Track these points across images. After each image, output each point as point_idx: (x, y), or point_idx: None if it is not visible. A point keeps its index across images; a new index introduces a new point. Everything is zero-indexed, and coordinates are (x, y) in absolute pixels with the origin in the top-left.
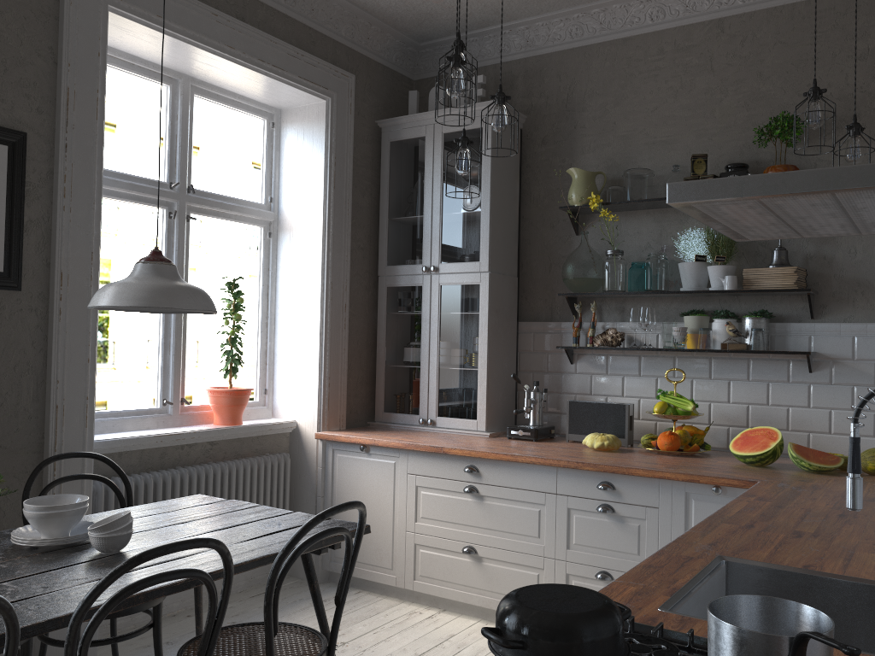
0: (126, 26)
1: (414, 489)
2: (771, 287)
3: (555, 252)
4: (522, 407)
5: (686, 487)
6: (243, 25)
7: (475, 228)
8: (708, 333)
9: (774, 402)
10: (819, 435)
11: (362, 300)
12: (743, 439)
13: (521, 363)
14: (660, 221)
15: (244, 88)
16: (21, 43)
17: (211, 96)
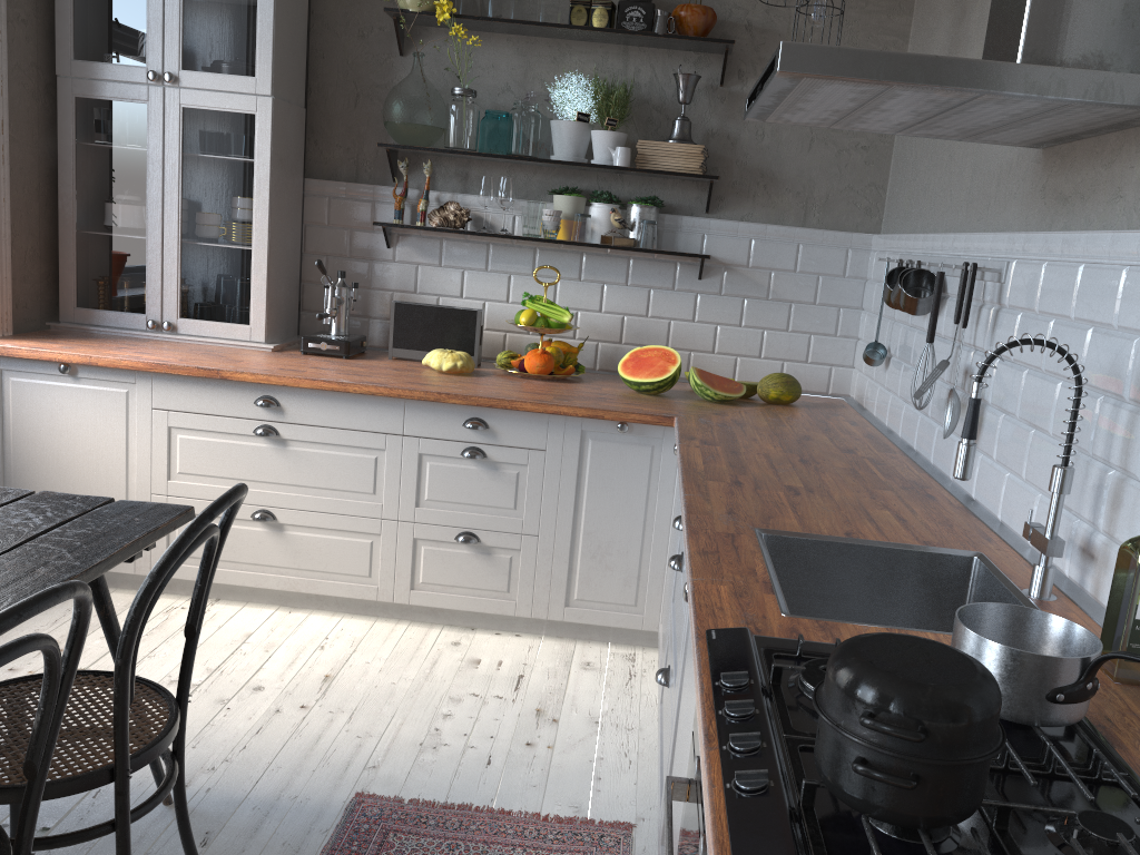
0: None
1: (165, 433)
2: (670, 169)
3: (366, 77)
4: (309, 306)
5: (583, 424)
6: None
7: (247, 20)
8: (588, 221)
9: (655, 314)
10: (701, 354)
11: (28, 115)
12: (635, 361)
13: (309, 242)
14: (525, 55)
15: None
16: None
17: None
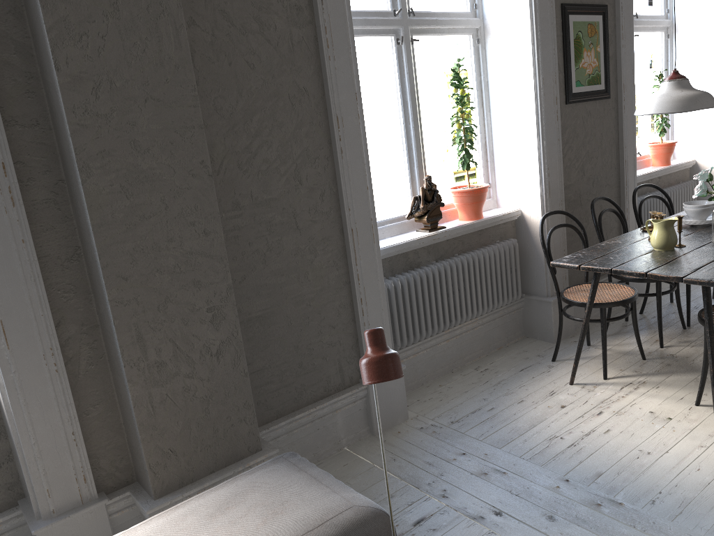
0: None
1: None
2: None
3: None
4: None
5: None
6: None
7: None
8: None
9: None
10: None
11: None
12: None
13: None
14: None
15: None
16: None
17: None
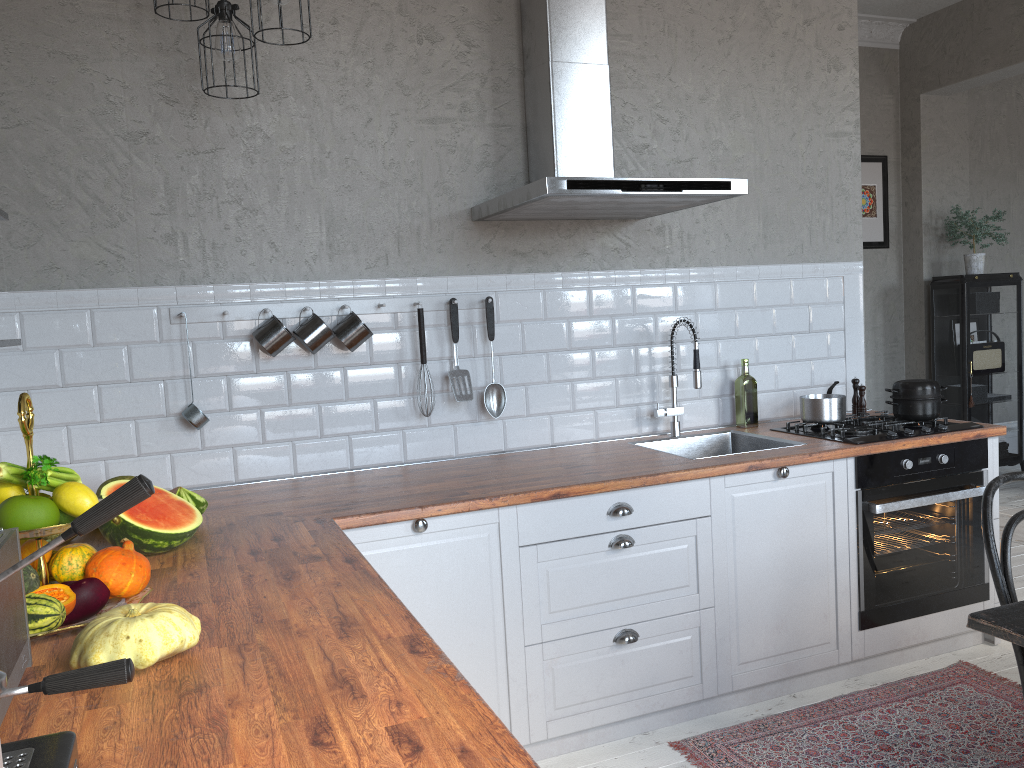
0: None
1: None
2: None
3: None
4: None
5: None
6: None
7: None
8: None
9: None
10: None
11: None
12: (140, 512)
13: None
14: None
15: None
16: None
17: None
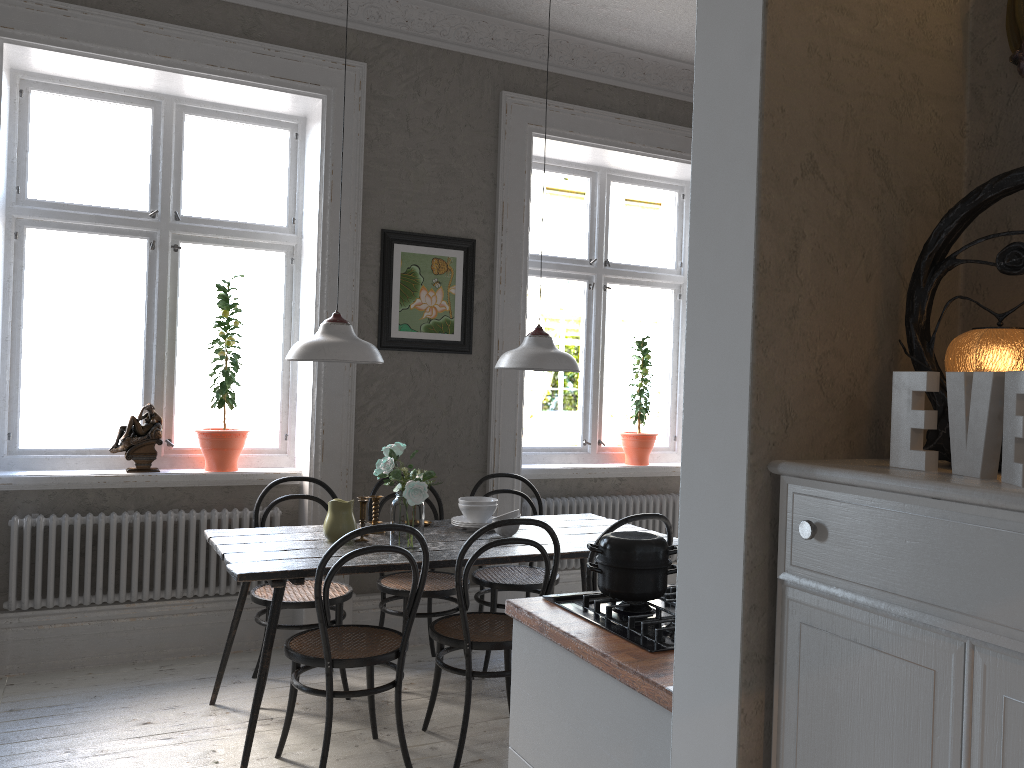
0: (547, 143)
1: None
2: None
3: None
4: None
5: None
6: (643, 121)
7: None
8: None
9: None
10: None
11: None
12: None
13: None
14: None
15: (652, 170)
16: (472, 175)
17: (625, 181)
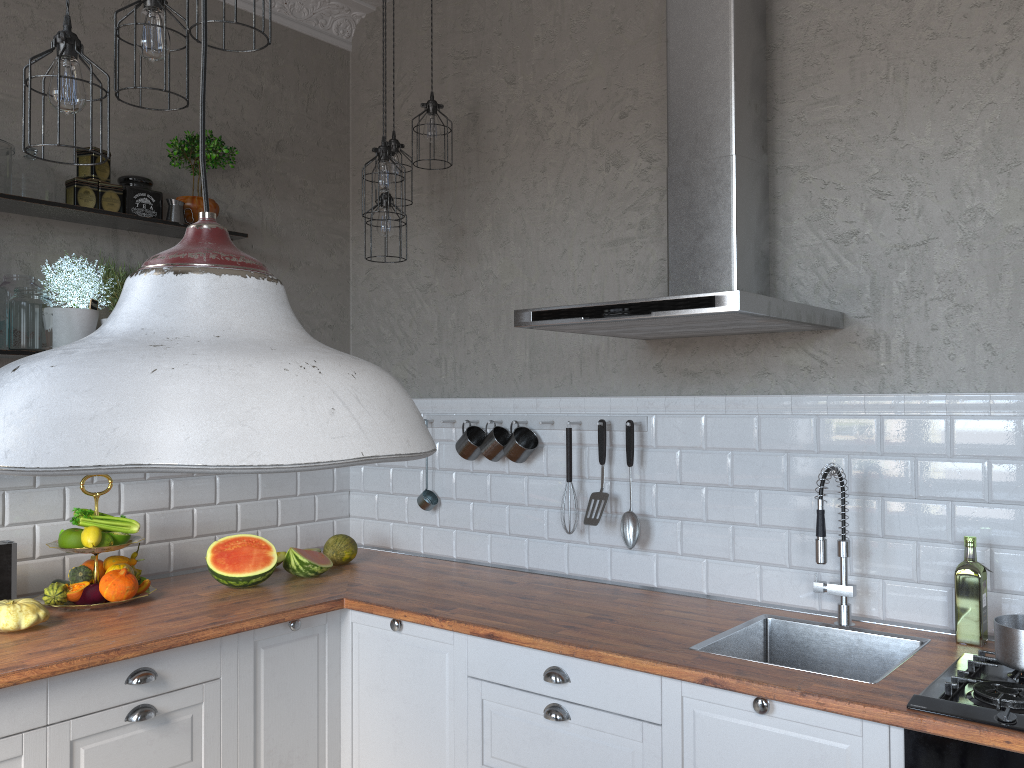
0: None
1: None
2: None
3: None
4: None
5: (256, 634)
6: None
7: None
8: None
9: (178, 504)
10: (226, 535)
11: None
12: (225, 556)
13: None
14: None
15: None
16: None
17: None
